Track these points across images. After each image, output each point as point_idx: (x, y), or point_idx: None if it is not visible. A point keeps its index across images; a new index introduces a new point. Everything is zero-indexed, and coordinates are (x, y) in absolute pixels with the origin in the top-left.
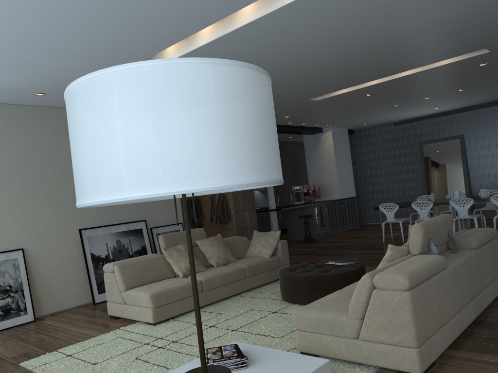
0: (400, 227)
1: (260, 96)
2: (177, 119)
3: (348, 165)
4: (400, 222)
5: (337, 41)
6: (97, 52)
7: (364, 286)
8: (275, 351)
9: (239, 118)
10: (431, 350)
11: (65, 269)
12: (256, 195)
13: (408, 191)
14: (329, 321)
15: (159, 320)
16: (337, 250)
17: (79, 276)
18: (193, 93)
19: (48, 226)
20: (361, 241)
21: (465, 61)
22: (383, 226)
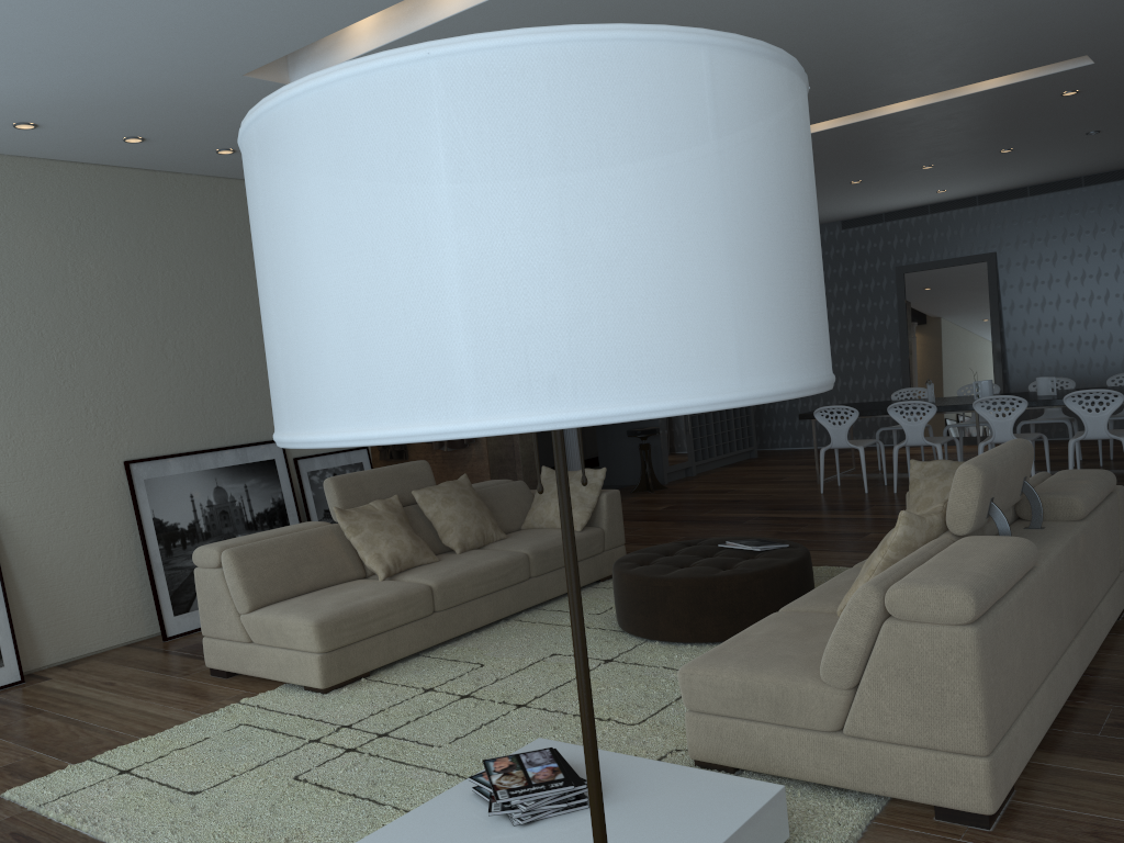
0: (861, 460)
1: (805, 148)
2: (620, 205)
3: None
4: (862, 448)
5: (766, 22)
6: (184, 24)
7: (861, 613)
8: (647, 764)
9: (770, 208)
10: (1011, 760)
11: (92, 557)
12: None
13: (867, 377)
14: (772, 691)
15: (336, 681)
16: (721, 512)
17: (126, 574)
18: (662, 132)
19: (49, 454)
20: (769, 490)
21: (1035, 85)
22: (822, 457)
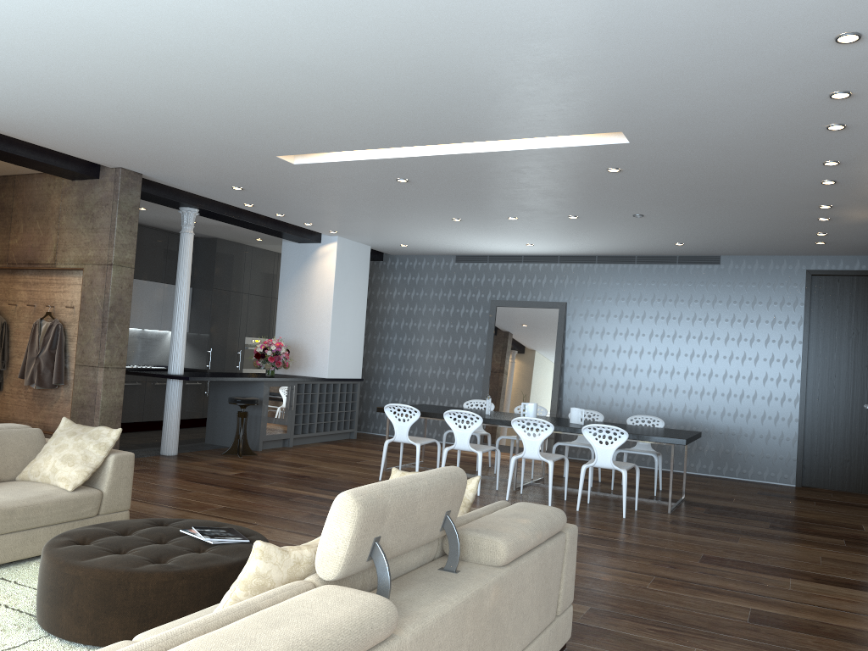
0: (417, 456)
1: None
2: None
3: (359, 316)
4: (419, 445)
5: (305, 1)
6: None
7: None
8: None
9: None
10: None
11: None
12: (168, 340)
13: (457, 385)
14: None
15: None
16: (280, 485)
17: None
18: None
19: None
20: (339, 471)
21: (584, 153)
22: (385, 448)
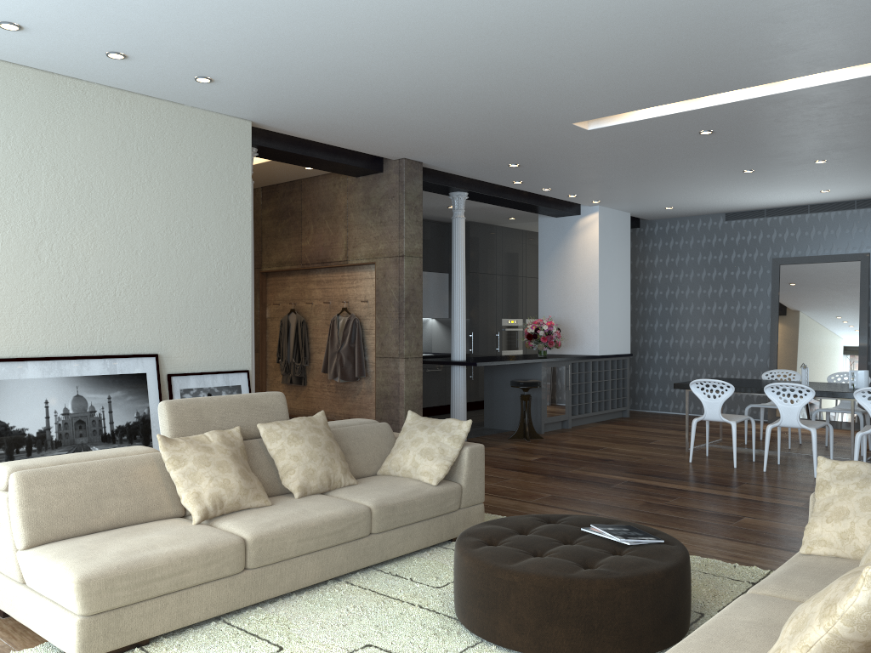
0: (733, 435)
1: None
2: None
3: (624, 288)
4: (734, 423)
5: None
6: None
7: None
8: None
9: None
10: None
11: None
12: (429, 327)
13: (737, 355)
14: None
15: (98, 651)
16: (590, 470)
17: None
18: None
19: None
20: (639, 453)
21: None
22: (693, 428)
